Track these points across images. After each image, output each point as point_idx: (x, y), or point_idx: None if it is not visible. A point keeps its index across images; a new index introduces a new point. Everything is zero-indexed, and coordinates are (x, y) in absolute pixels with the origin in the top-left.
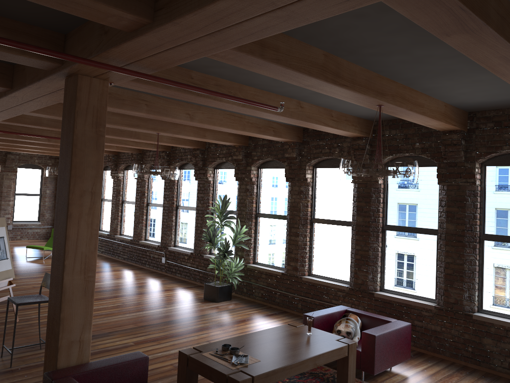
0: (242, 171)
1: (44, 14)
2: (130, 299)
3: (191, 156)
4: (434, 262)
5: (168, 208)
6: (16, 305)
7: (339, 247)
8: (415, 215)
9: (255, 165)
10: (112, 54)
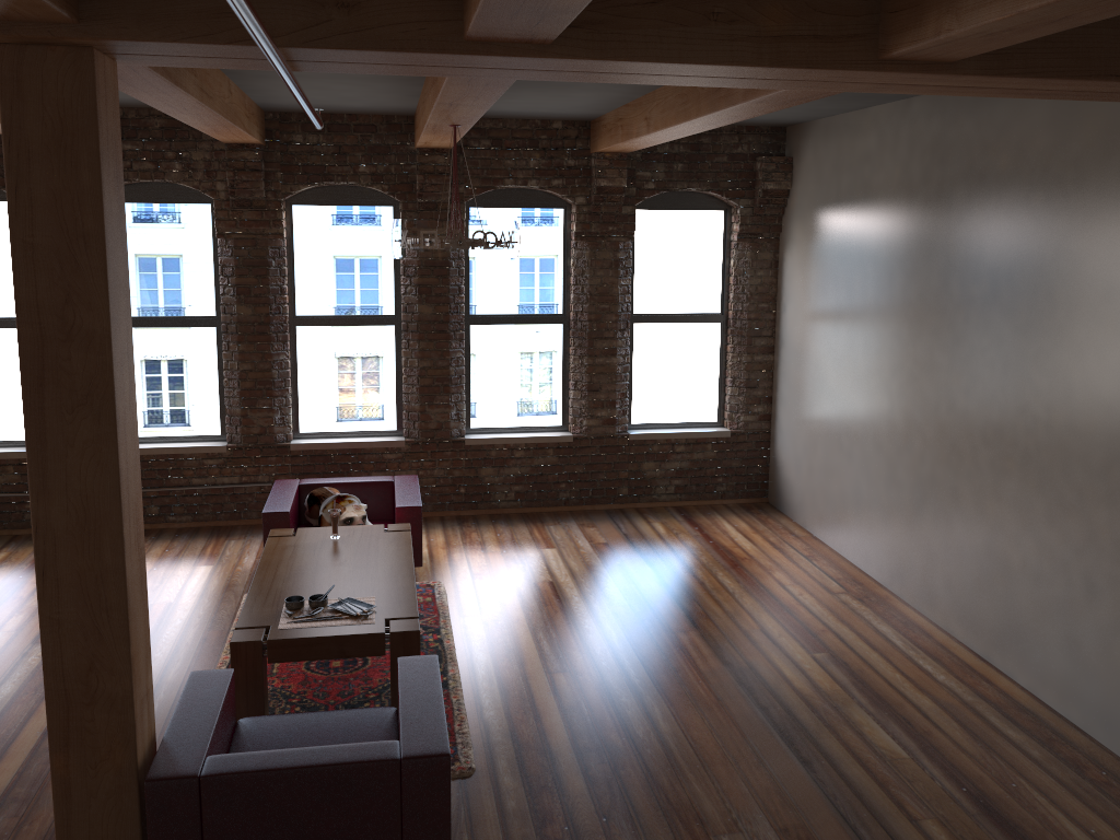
0: None
1: None
2: None
3: None
4: (392, 371)
5: None
6: None
7: (189, 371)
8: (353, 294)
9: None
10: (339, 53)
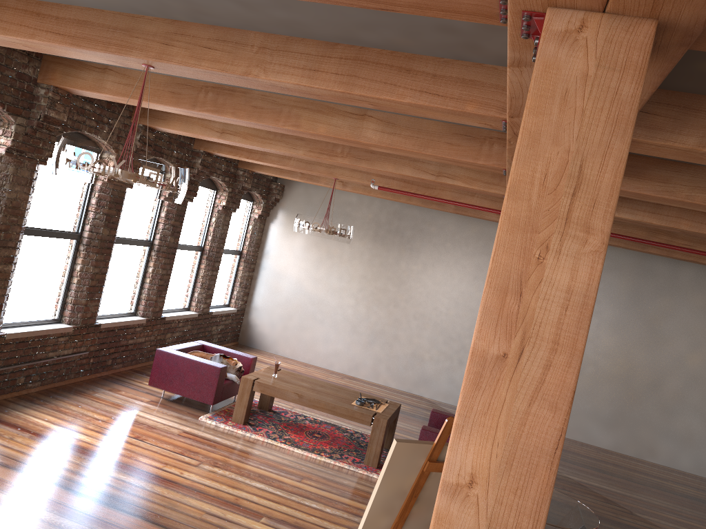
0: None
1: None
2: None
3: None
4: (141, 274)
5: None
6: None
7: (53, 271)
8: (136, 225)
9: None
10: None
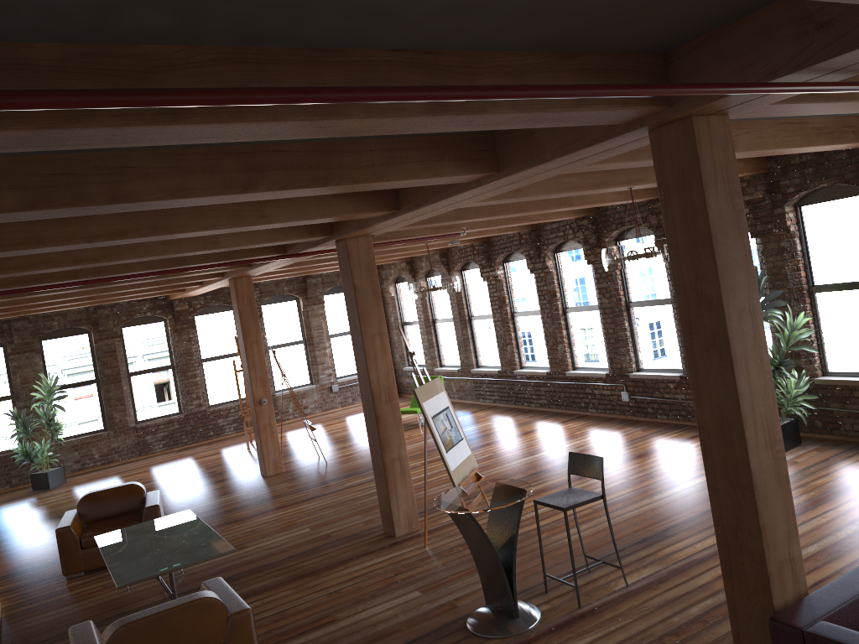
0: (765, 219)
1: (673, 27)
2: (629, 470)
3: (641, 214)
4: None
5: (611, 309)
6: (564, 511)
7: None
8: None
9: (790, 203)
10: (833, 61)
